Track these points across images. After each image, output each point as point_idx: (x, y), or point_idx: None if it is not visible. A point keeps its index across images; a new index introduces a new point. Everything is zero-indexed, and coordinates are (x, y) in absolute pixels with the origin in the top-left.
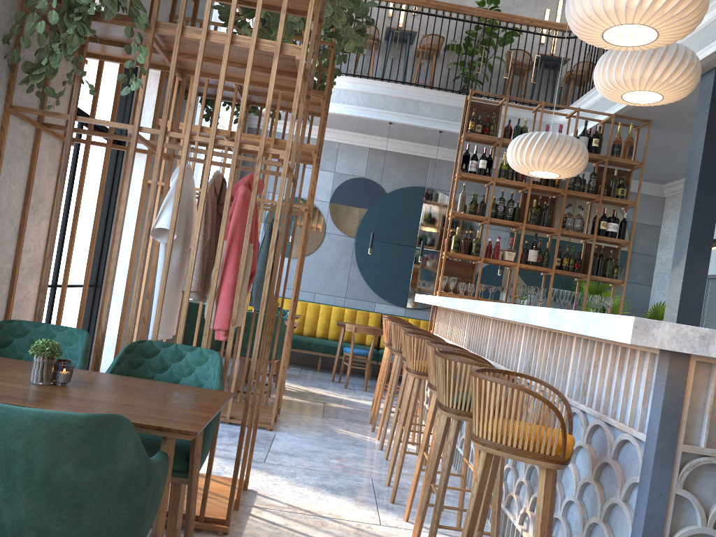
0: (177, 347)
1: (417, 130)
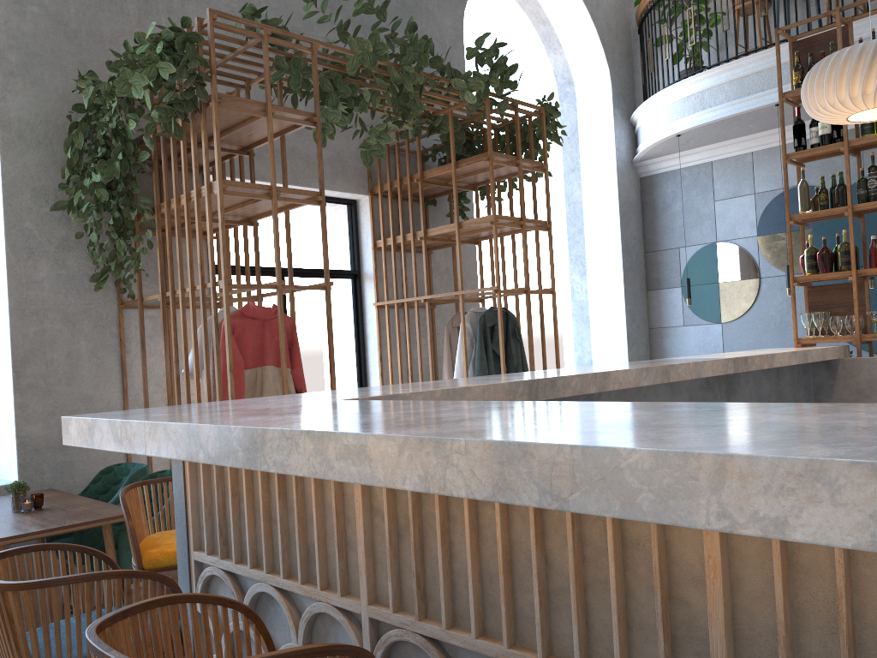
0: None
1: None
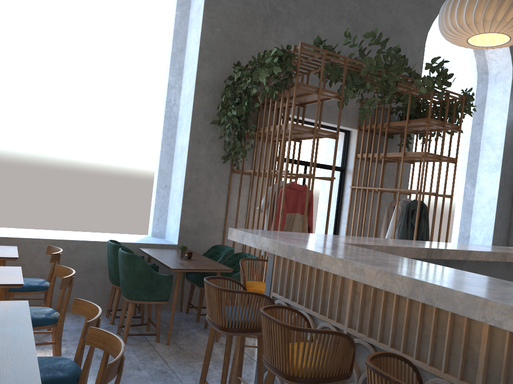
0: (251, 256)
1: None
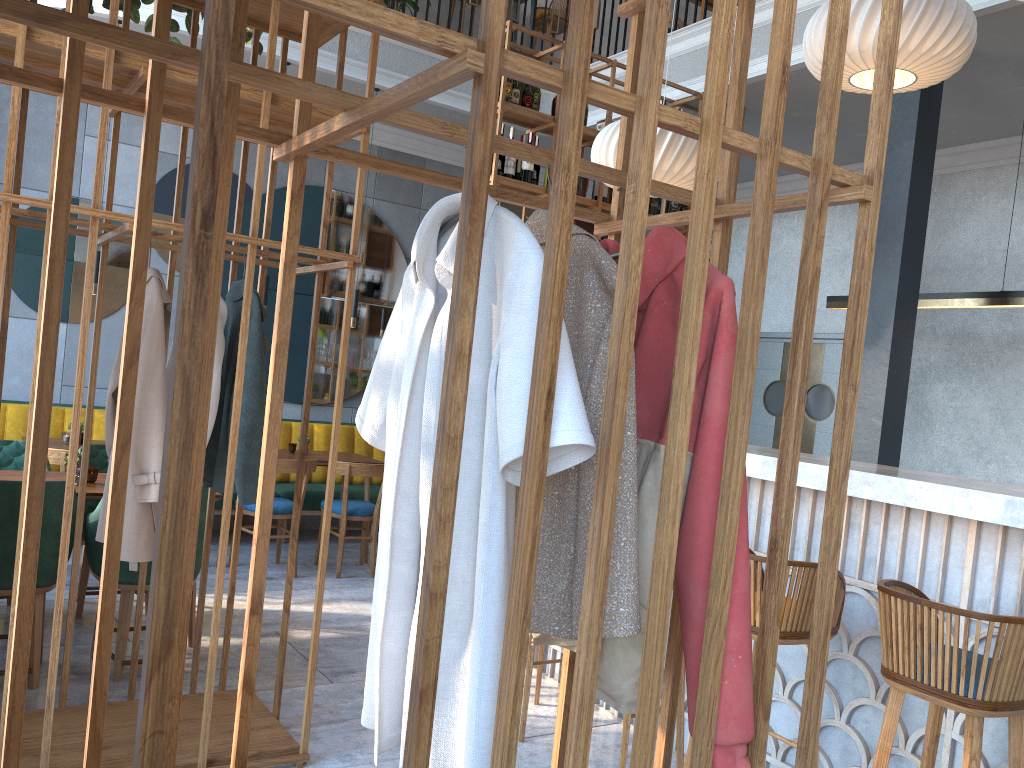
0: None
1: (332, 82)
